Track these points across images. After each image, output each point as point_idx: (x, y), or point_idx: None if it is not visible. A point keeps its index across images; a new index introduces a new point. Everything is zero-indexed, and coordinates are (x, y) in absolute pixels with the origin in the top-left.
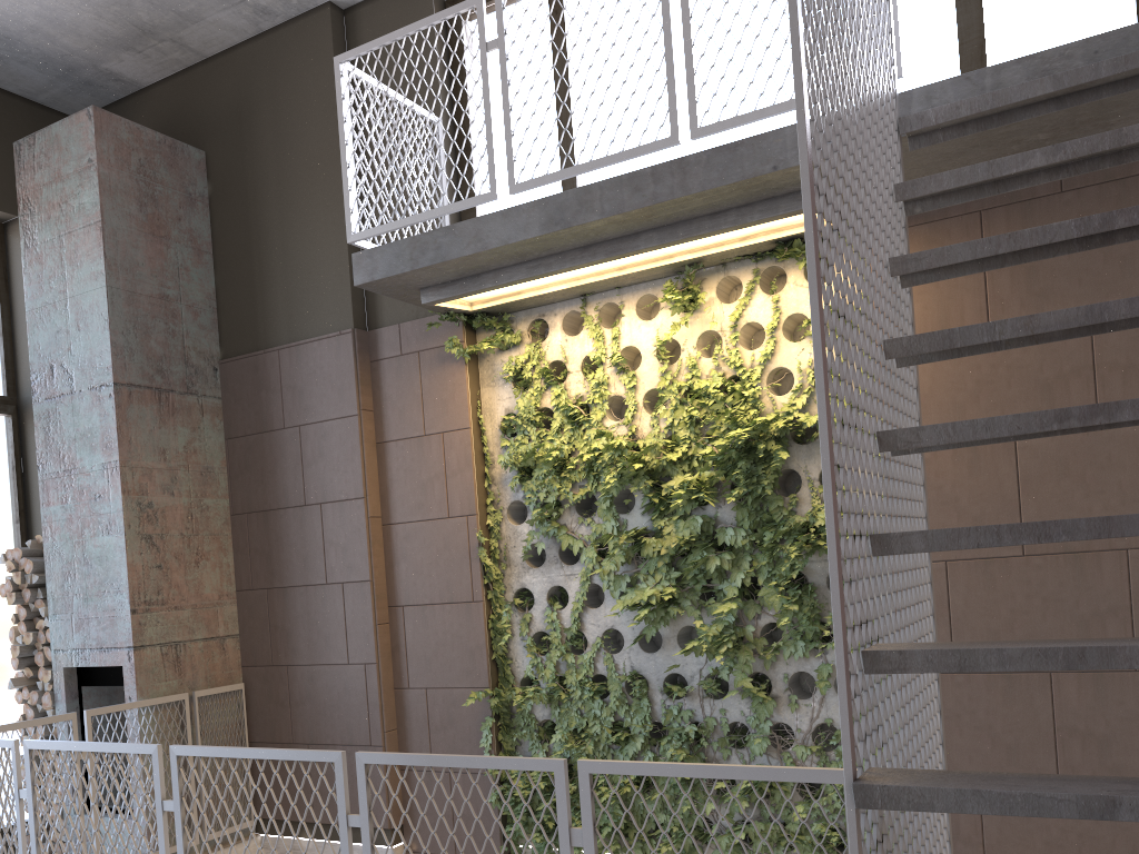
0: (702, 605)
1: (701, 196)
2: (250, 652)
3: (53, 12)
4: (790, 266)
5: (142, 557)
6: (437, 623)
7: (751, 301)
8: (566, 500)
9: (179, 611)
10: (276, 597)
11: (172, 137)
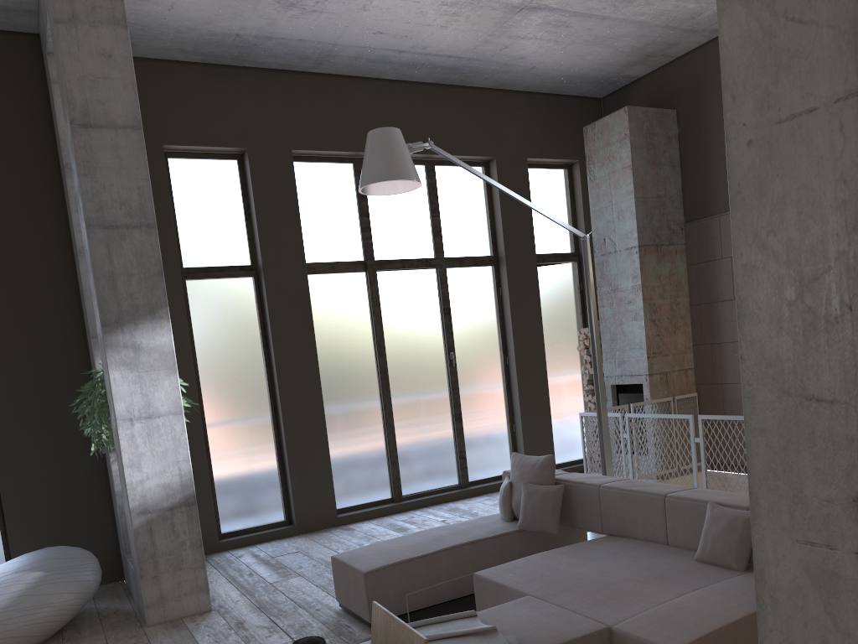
0: None
1: None
2: (700, 377)
3: (606, 60)
4: None
5: (651, 331)
6: None
7: None
8: None
9: (667, 356)
10: (715, 348)
11: (656, 103)
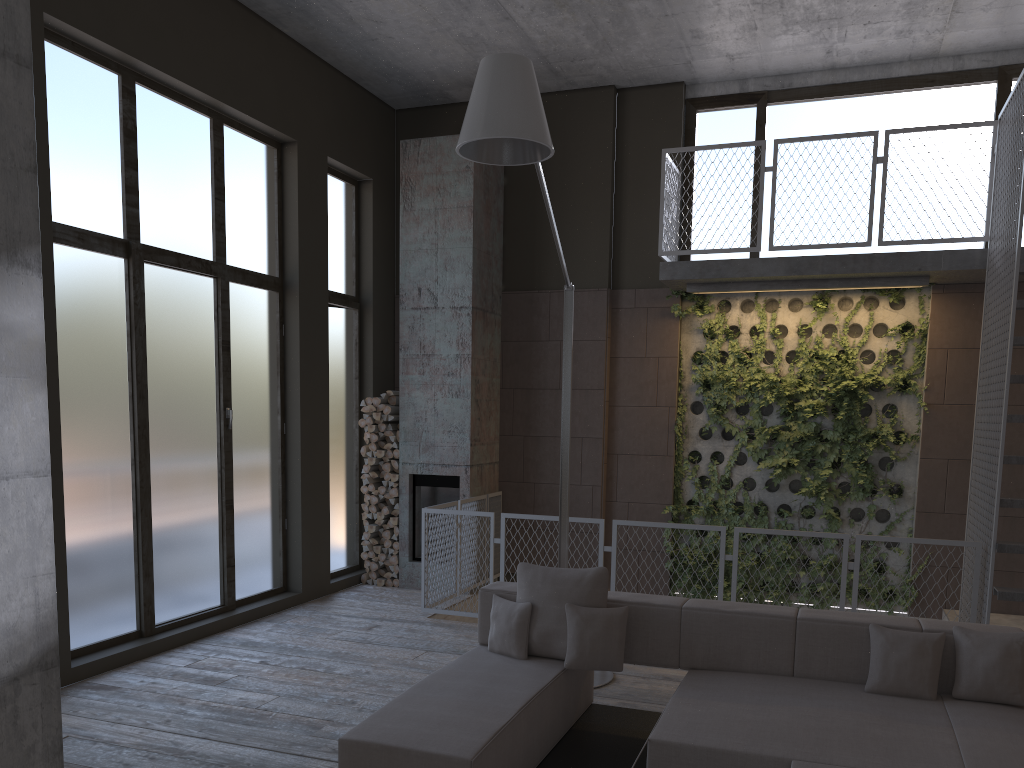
0: (806, 469)
1: (876, 273)
2: (506, 473)
3: (451, 68)
4: (881, 297)
5: (474, 413)
6: (641, 466)
7: (857, 312)
8: (730, 404)
9: (483, 445)
10: (530, 442)
11: None
